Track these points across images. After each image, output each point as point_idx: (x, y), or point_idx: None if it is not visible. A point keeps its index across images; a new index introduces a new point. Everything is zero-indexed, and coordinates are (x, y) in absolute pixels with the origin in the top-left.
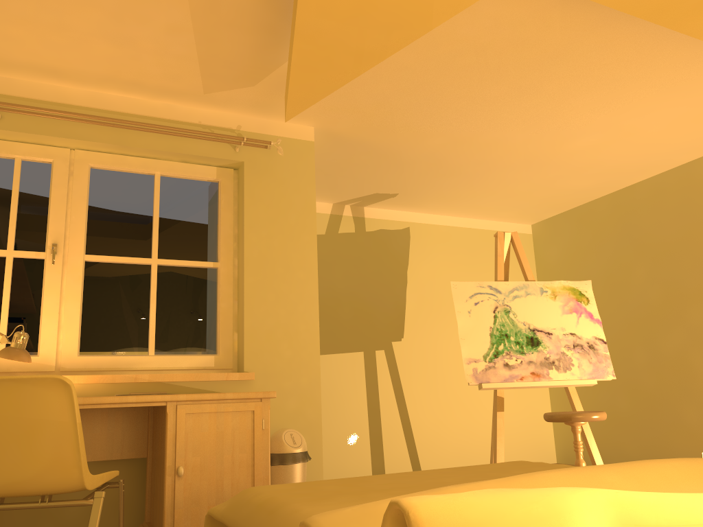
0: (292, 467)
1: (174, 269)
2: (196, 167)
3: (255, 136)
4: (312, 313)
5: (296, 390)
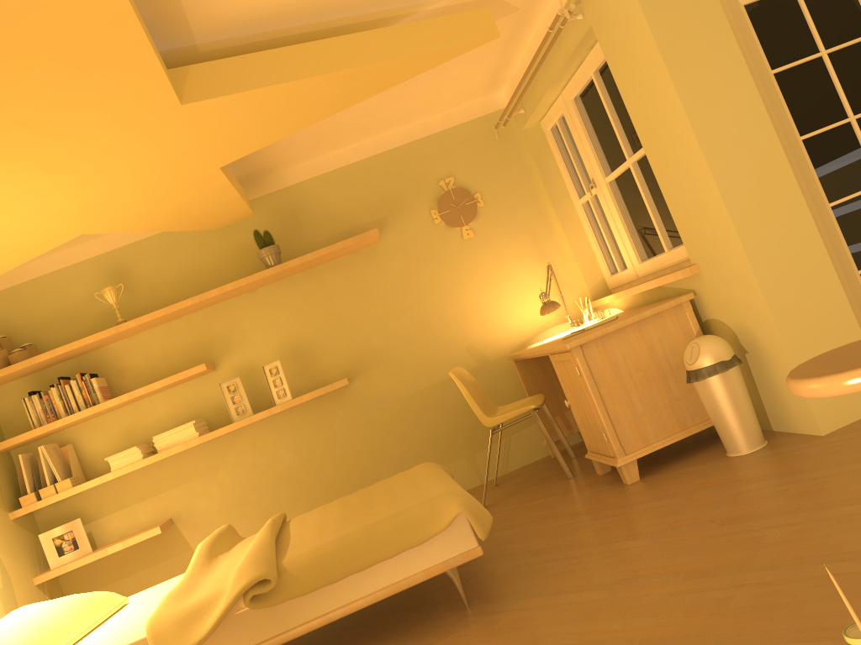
0: (695, 385)
1: (641, 161)
2: (598, 46)
3: None
4: (705, 173)
5: (733, 276)
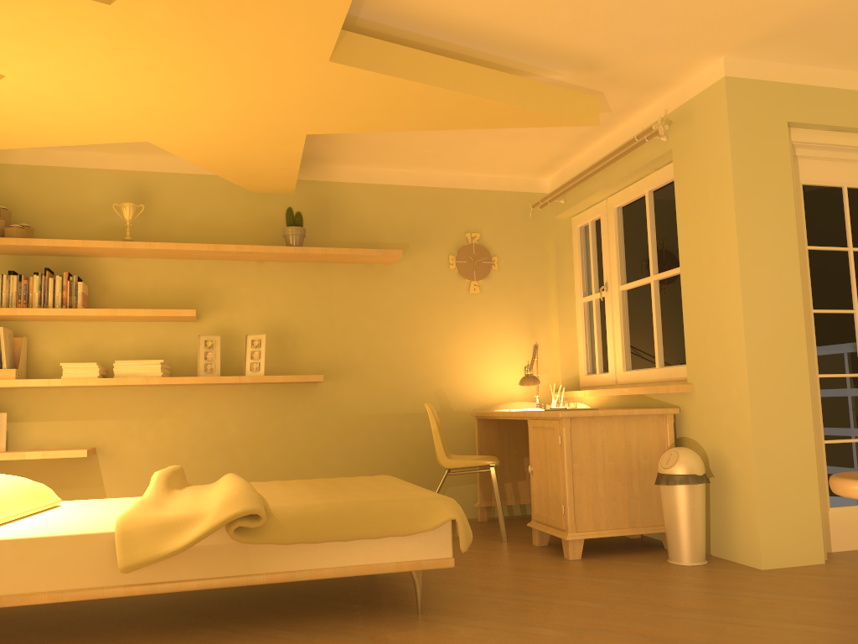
0: (662, 488)
1: (665, 281)
2: (664, 170)
3: (676, 113)
4: (736, 307)
5: (727, 403)
